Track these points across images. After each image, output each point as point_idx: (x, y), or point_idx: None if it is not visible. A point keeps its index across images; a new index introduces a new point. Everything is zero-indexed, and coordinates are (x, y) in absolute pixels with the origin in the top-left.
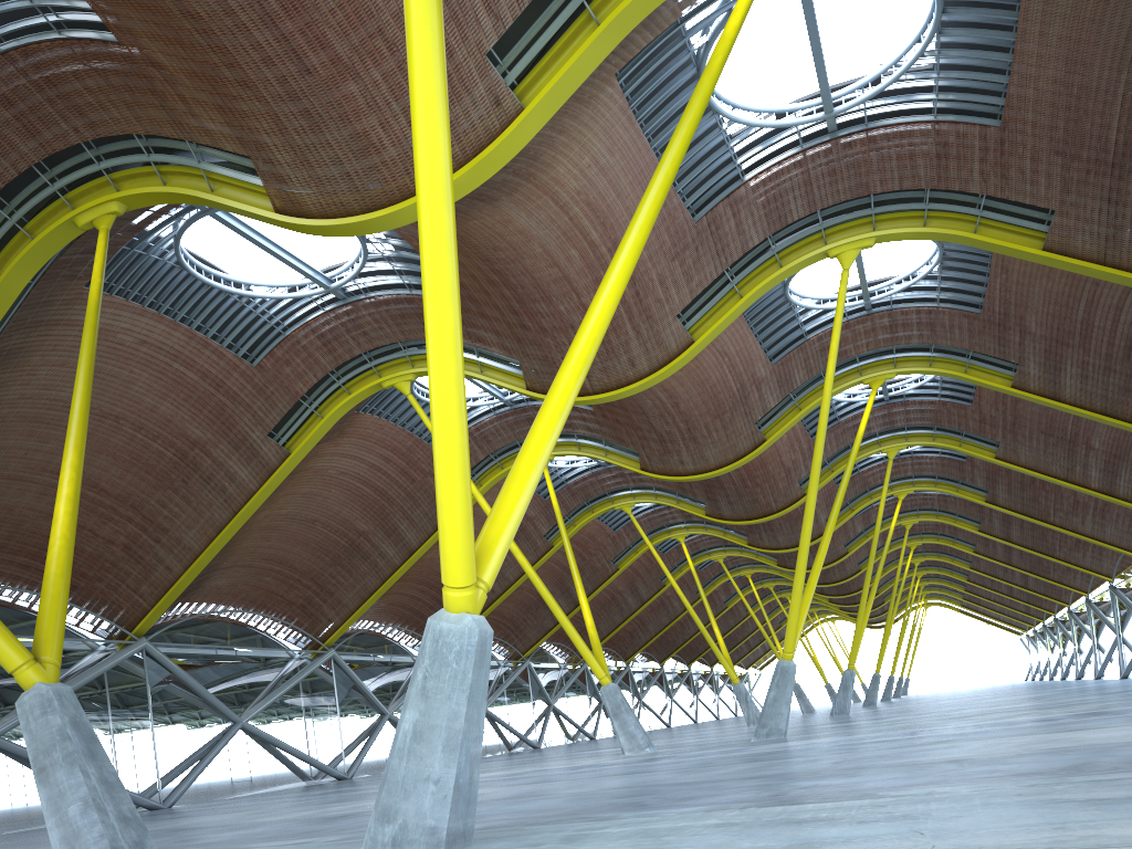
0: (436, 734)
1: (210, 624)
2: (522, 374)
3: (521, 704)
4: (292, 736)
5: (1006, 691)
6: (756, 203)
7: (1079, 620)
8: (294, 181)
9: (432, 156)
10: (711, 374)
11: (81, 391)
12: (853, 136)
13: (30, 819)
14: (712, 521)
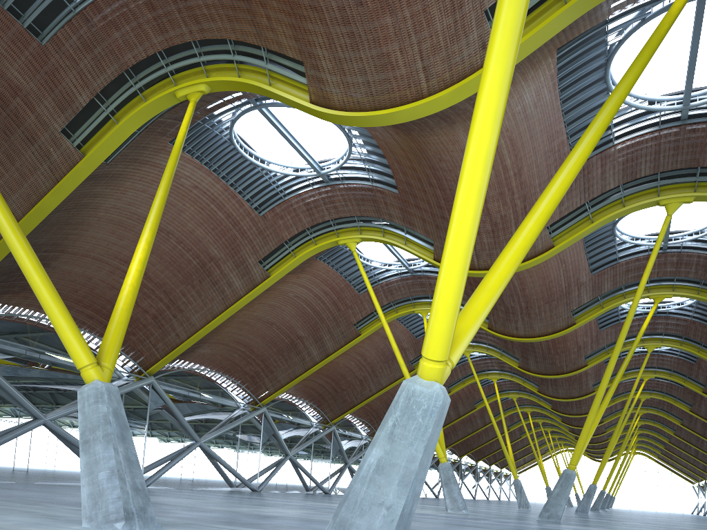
0: (394, 470)
1: (194, 376)
2: (433, 249)
3: None
4: (229, 457)
5: (689, 518)
6: (618, 160)
7: None
8: (329, 82)
9: (516, 0)
10: (551, 273)
11: (161, 195)
12: (698, 124)
13: (58, 477)
14: (517, 372)
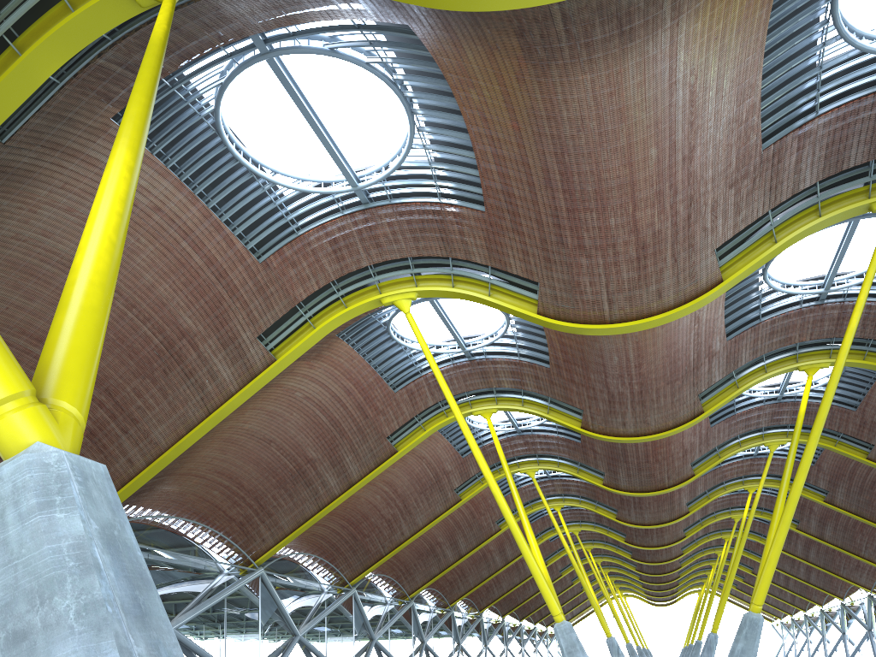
0: None
1: (156, 527)
2: (536, 297)
3: (404, 639)
4: (215, 647)
5: None
6: (821, 142)
7: (852, 612)
8: None
9: None
10: (680, 338)
11: (140, 101)
12: None
13: None
14: (587, 495)
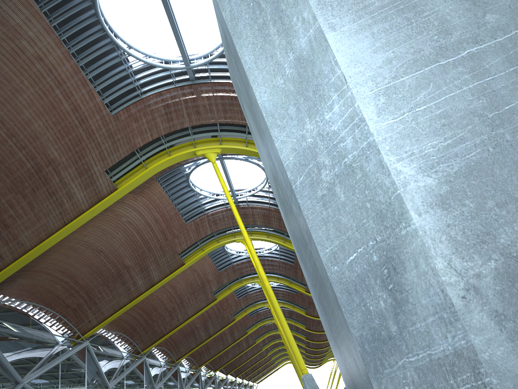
0: None
1: (15, 309)
2: None
3: None
4: None
5: None
6: None
7: None
8: None
9: None
10: None
11: None
12: None
13: None
14: (289, 299)
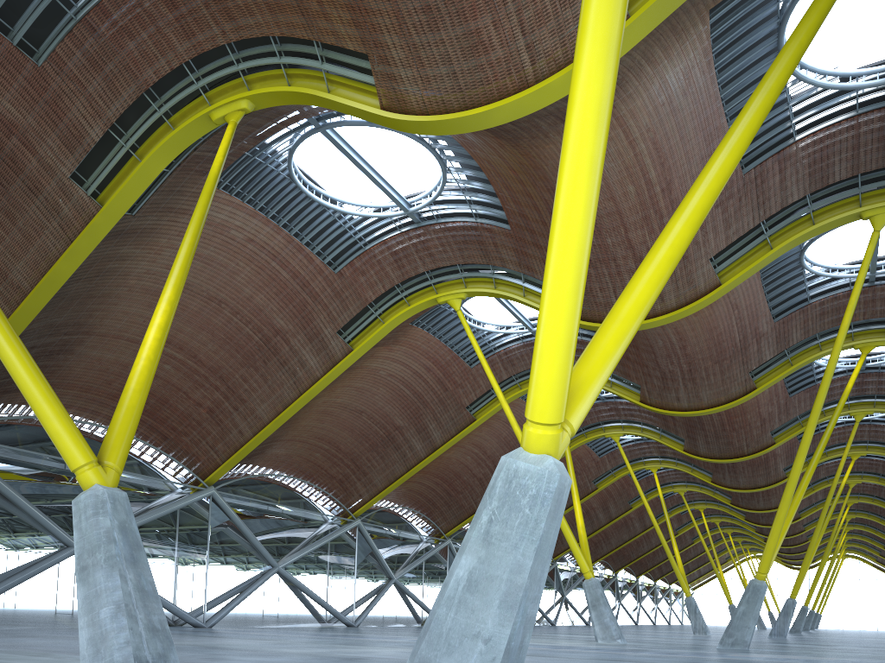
0: (493, 586)
1: (266, 483)
2: None
3: None
4: (316, 585)
5: None
6: (803, 162)
7: None
8: (403, 78)
9: None
10: (720, 323)
11: (188, 242)
12: None
13: None
14: (683, 458)
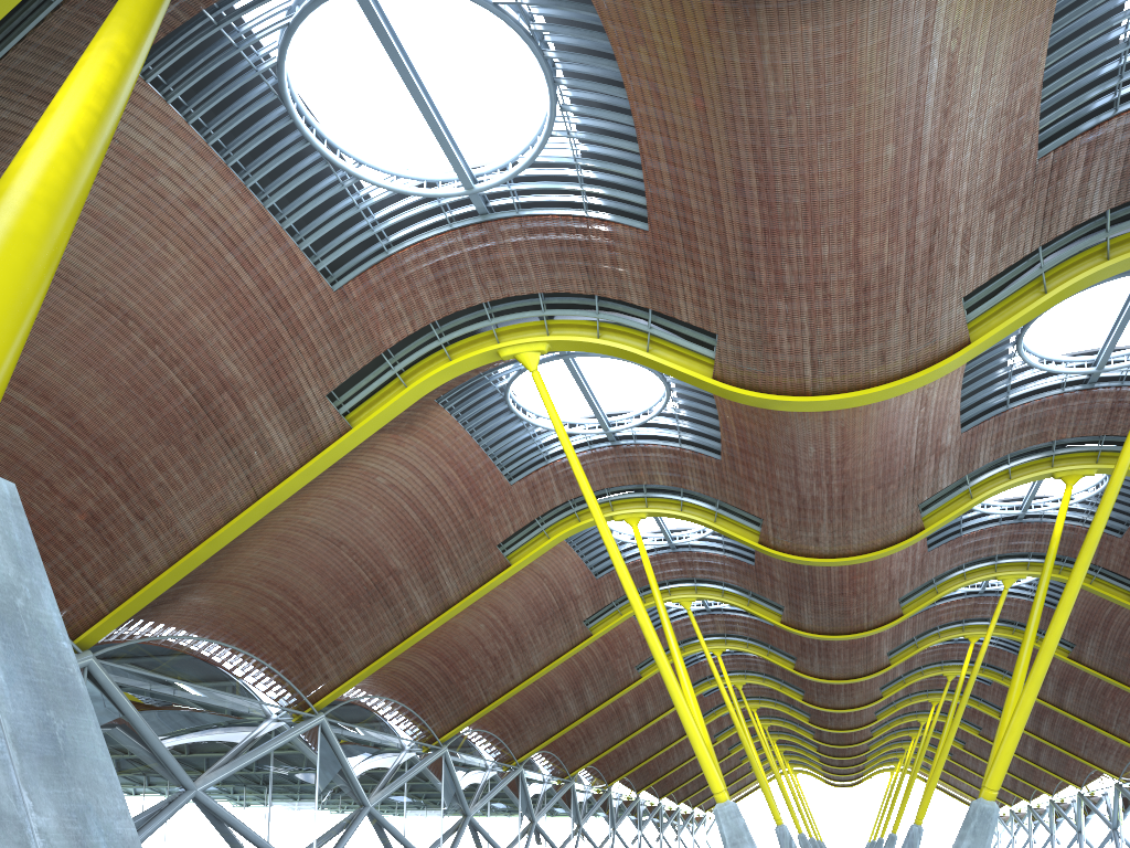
0: None
1: (180, 651)
2: (713, 356)
3: (507, 816)
4: (255, 818)
5: None
6: (1119, 152)
7: (1093, 805)
8: None
9: None
10: (900, 426)
11: None
12: None
13: None
14: (758, 637)
